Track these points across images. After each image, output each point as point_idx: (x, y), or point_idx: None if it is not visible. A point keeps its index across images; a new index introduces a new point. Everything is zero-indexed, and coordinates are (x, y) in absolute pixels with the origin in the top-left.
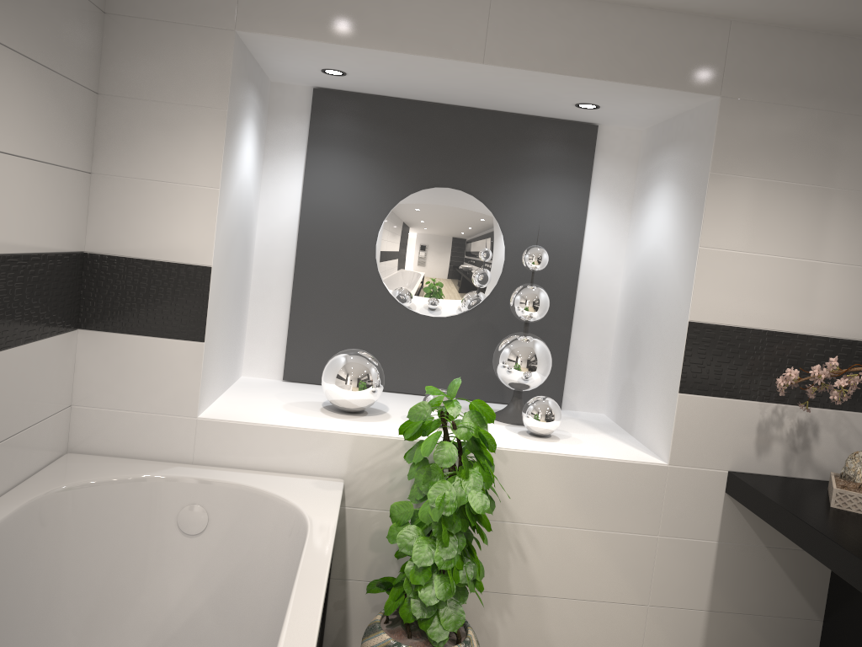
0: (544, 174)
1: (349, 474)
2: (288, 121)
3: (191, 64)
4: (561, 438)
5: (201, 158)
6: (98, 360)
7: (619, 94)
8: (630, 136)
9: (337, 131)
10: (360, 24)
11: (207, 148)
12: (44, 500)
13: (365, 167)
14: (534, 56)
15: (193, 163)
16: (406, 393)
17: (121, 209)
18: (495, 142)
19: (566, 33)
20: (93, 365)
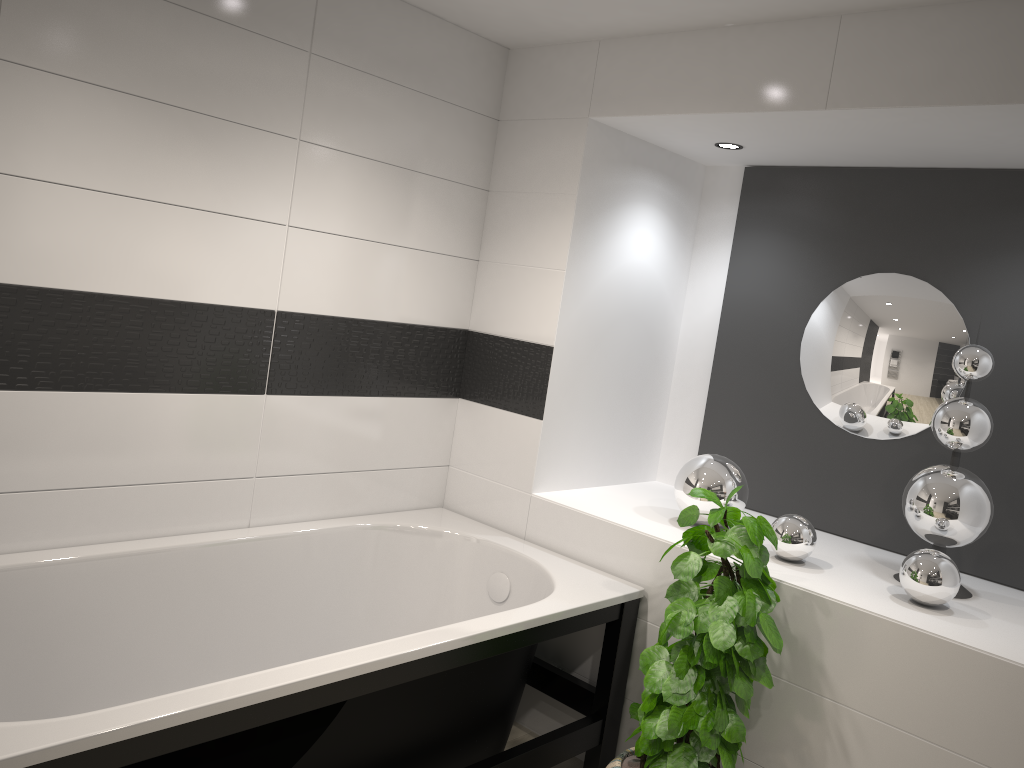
0: None
1: (653, 585)
2: (719, 206)
3: (553, 155)
4: (956, 616)
5: (553, 242)
6: (469, 427)
7: None
8: None
9: (765, 213)
10: (696, 90)
11: (558, 232)
12: (377, 529)
13: (794, 251)
14: (890, 88)
15: (547, 248)
16: (827, 532)
17: (495, 292)
18: (963, 210)
19: (936, 51)
20: (465, 431)
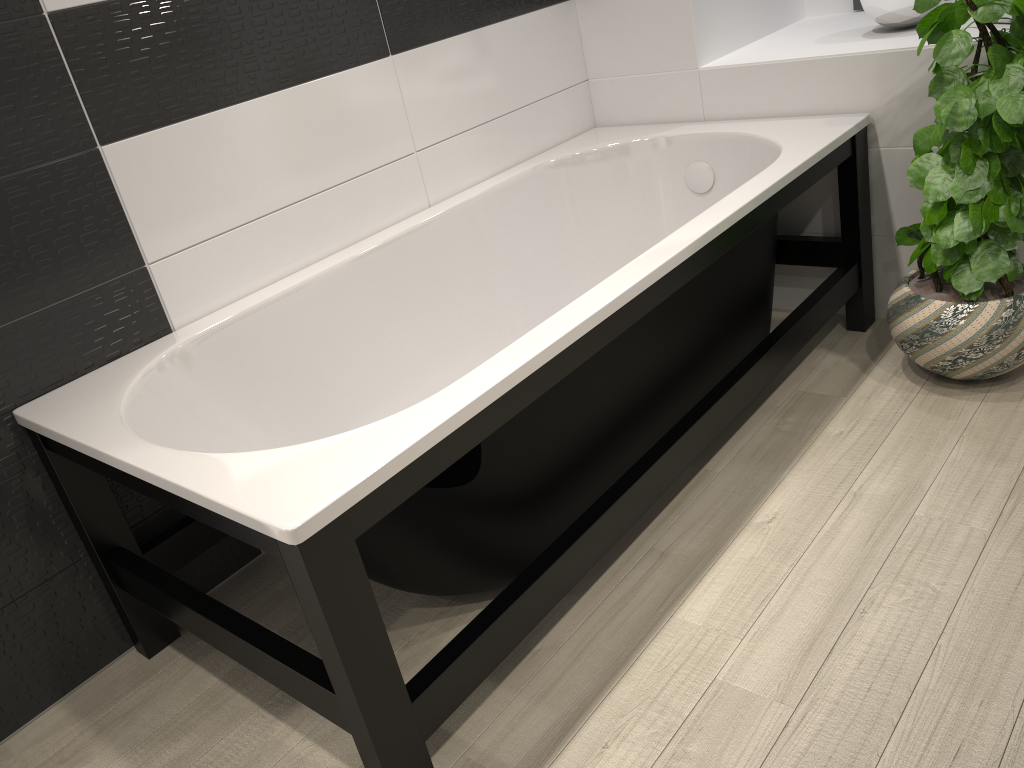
0: None
1: (878, 106)
2: None
3: None
4: None
5: None
6: (598, 27)
7: None
8: None
9: None
10: None
11: None
12: (550, 167)
13: None
14: None
15: None
16: None
17: None
18: None
19: None
20: (594, 33)
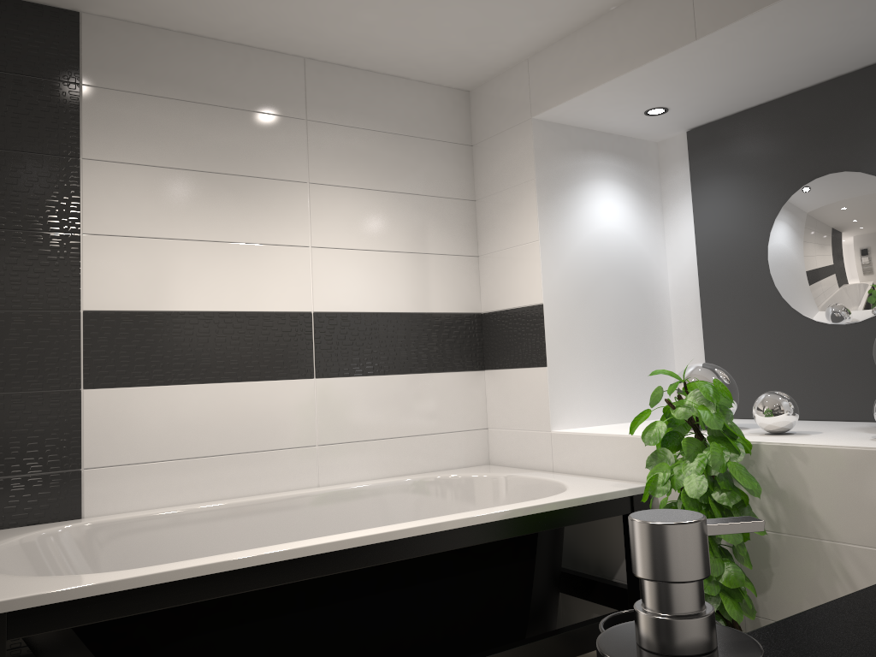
0: None
1: None
2: (675, 170)
3: (513, 155)
4: None
5: (526, 222)
6: (495, 391)
7: None
8: None
9: (711, 162)
10: (600, 65)
11: (528, 212)
12: (427, 481)
13: (742, 185)
14: (739, 3)
15: (523, 227)
16: (835, 421)
17: (493, 276)
18: (873, 101)
19: None
20: (493, 396)
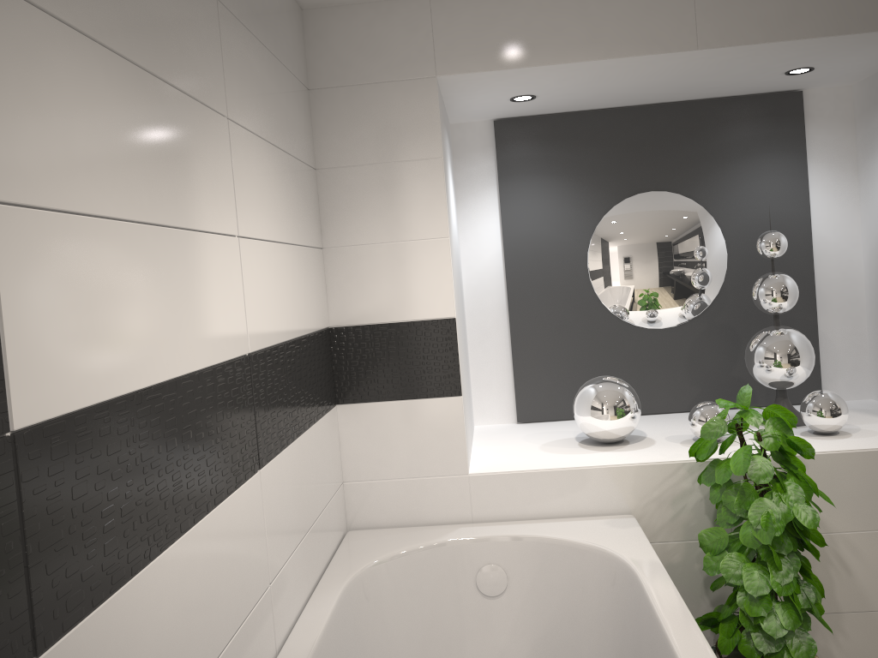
0: (752, 155)
1: (637, 508)
2: (473, 160)
3: (399, 120)
4: (852, 432)
5: (426, 211)
6: (361, 432)
7: (845, 48)
8: (839, 95)
9: (525, 159)
10: (561, 40)
11: (430, 200)
12: (356, 582)
13: (561, 188)
14: (751, 28)
15: (418, 218)
16: (648, 414)
17: (357, 277)
18: (693, 133)
19: None
20: (356, 438)
